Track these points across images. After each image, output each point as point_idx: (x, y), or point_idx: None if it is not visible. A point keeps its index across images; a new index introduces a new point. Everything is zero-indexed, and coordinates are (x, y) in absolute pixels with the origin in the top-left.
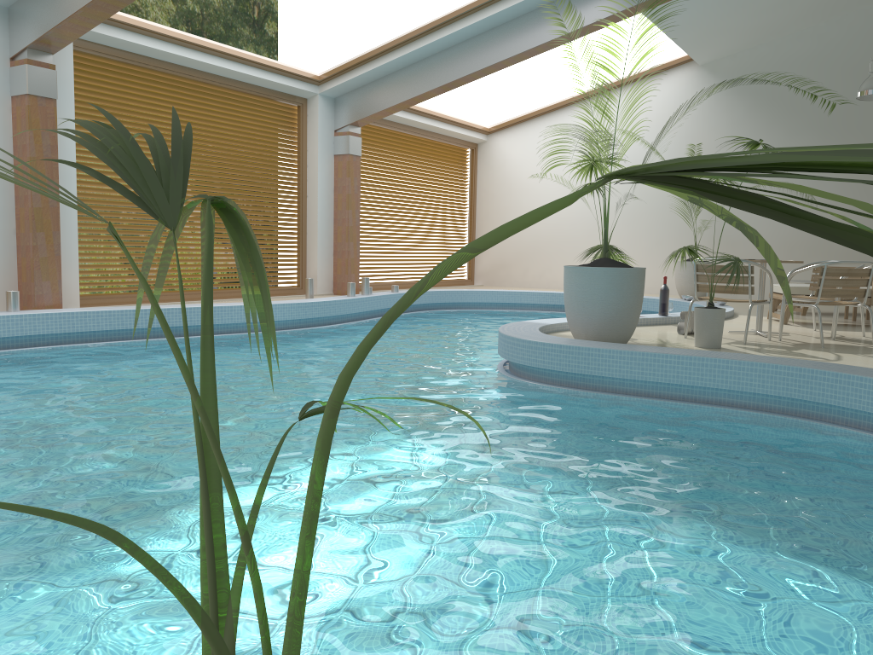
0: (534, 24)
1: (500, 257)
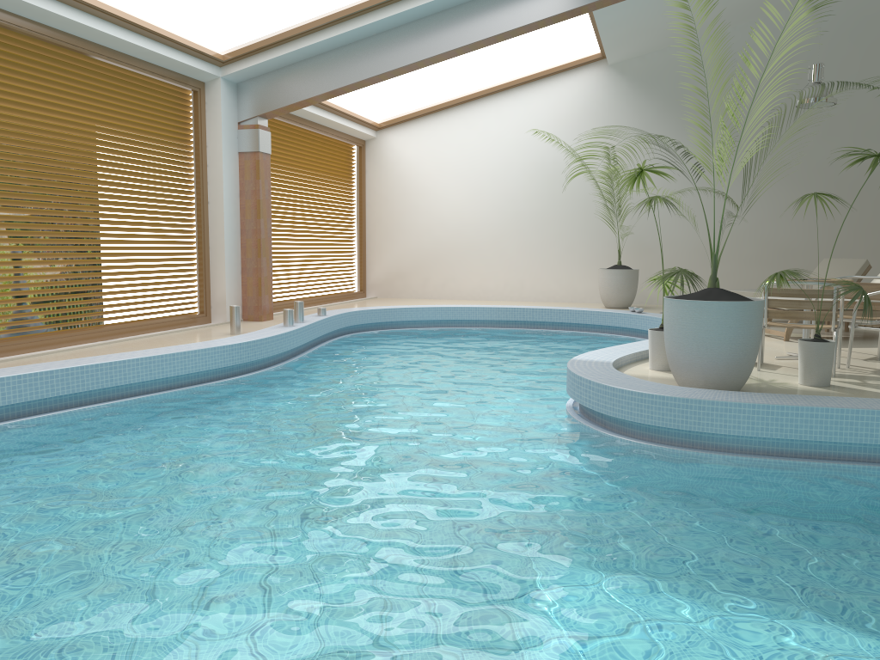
0: (495, 8)
1: (396, 266)
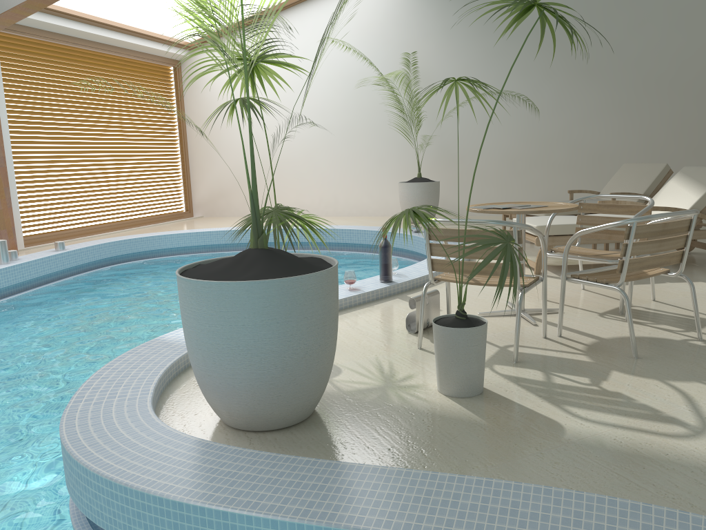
0: None
1: (218, 186)
